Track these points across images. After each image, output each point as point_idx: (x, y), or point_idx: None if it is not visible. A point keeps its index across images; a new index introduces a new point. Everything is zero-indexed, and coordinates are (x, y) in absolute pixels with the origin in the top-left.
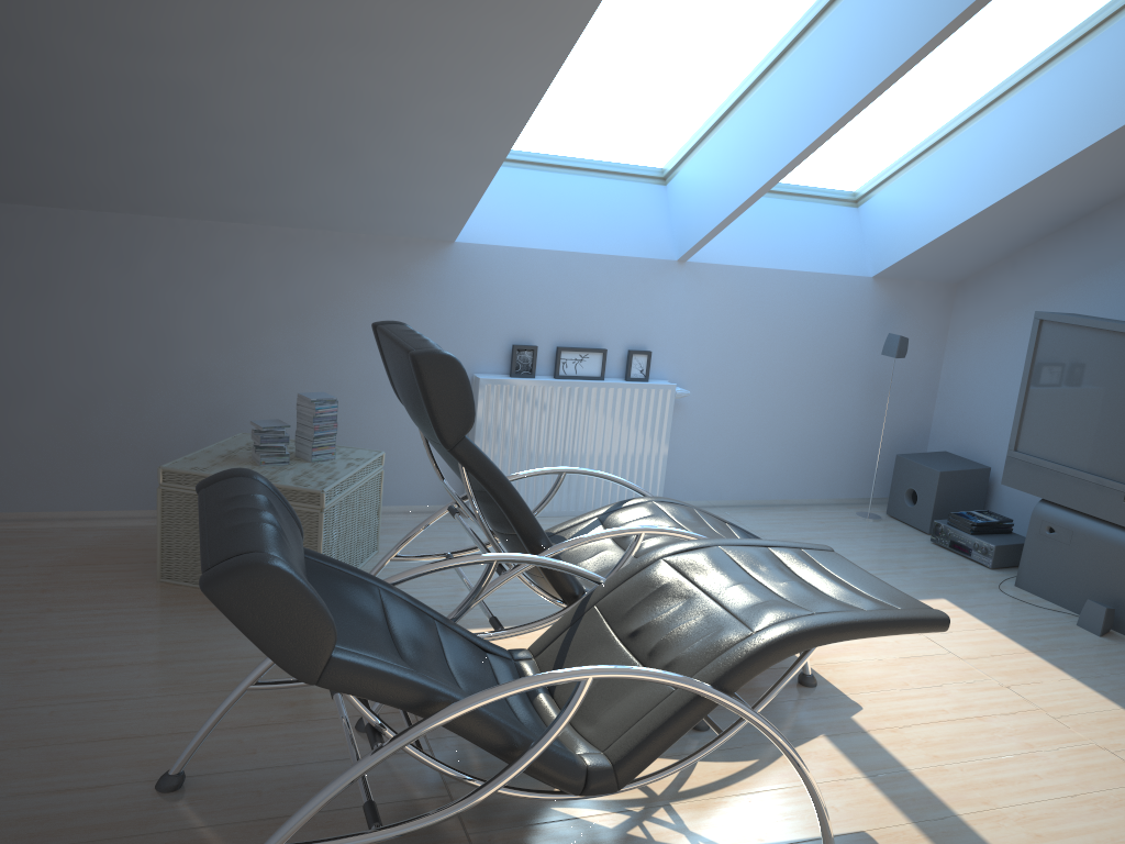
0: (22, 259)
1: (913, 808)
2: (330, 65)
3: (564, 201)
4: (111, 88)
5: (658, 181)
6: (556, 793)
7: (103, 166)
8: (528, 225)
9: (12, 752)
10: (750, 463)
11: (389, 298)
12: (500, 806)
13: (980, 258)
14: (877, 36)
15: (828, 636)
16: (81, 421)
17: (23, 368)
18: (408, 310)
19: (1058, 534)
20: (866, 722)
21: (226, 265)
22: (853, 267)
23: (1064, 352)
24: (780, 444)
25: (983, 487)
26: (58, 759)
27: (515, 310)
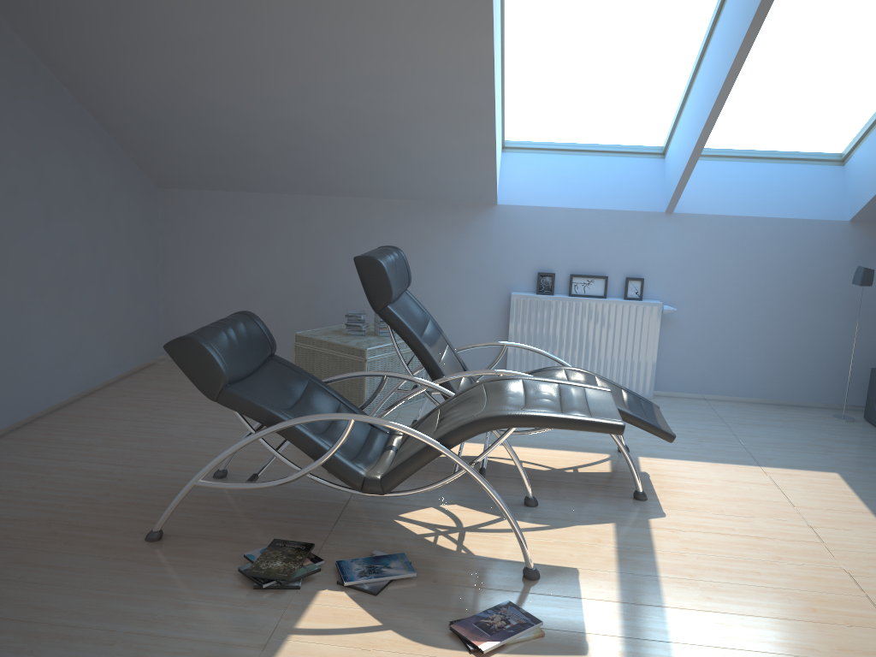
0: (255, 222)
1: (629, 566)
2: (365, 101)
3: (580, 174)
4: (268, 125)
5: (658, 156)
6: (348, 488)
7: (283, 168)
8: (551, 191)
9: (168, 453)
10: (737, 367)
11: (455, 241)
12: (367, 513)
13: None
14: (730, 36)
15: (517, 422)
16: (283, 312)
17: (255, 281)
18: (467, 249)
19: None
20: (657, 523)
21: (358, 223)
22: (830, 213)
23: None
24: (764, 354)
25: None
26: (183, 459)
27: (540, 249)
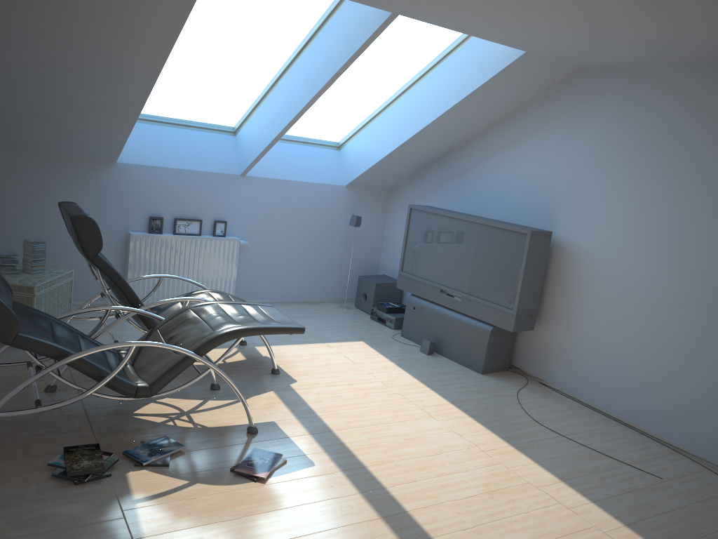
0: None
1: (300, 414)
2: (36, 76)
3: (178, 142)
4: None
5: (231, 134)
6: (123, 397)
7: None
8: (158, 154)
9: None
10: (284, 280)
11: (79, 190)
12: (109, 416)
13: (396, 178)
14: (312, 75)
15: (246, 333)
16: None
17: None
18: (90, 197)
19: (416, 310)
20: (296, 386)
21: None
22: (335, 180)
23: (419, 223)
24: (299, 270)
25: (399, 291)
26: None
27: (151, 198)
